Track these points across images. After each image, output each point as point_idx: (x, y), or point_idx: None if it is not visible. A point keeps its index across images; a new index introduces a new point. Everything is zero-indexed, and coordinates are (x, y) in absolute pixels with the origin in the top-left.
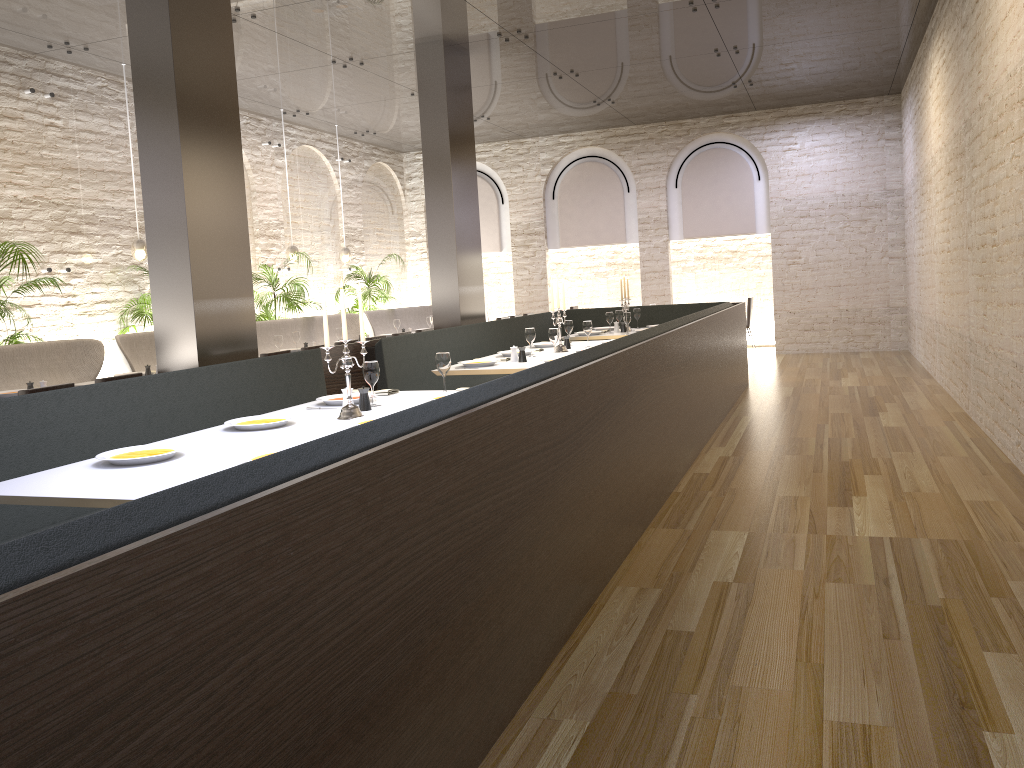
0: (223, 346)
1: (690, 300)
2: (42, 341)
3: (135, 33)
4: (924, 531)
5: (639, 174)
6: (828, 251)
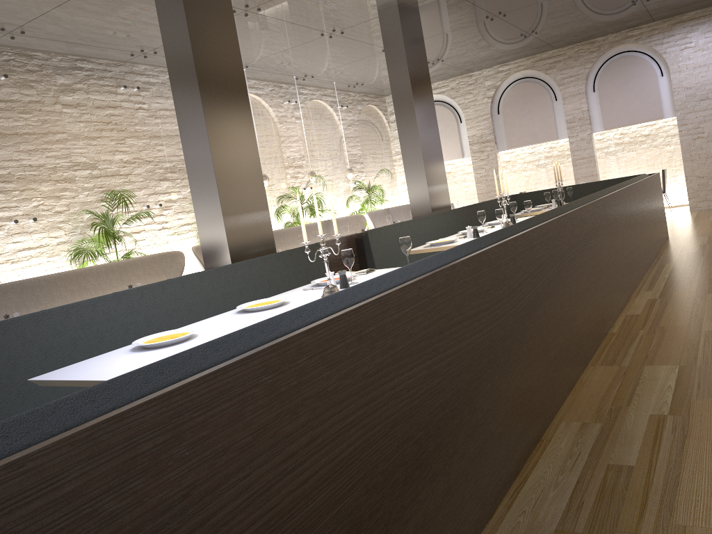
0: (249, 248)
1: (614, 177)
2: (145, 255)
3: (164, 29)
4: None
5: (563, 85)
6: None
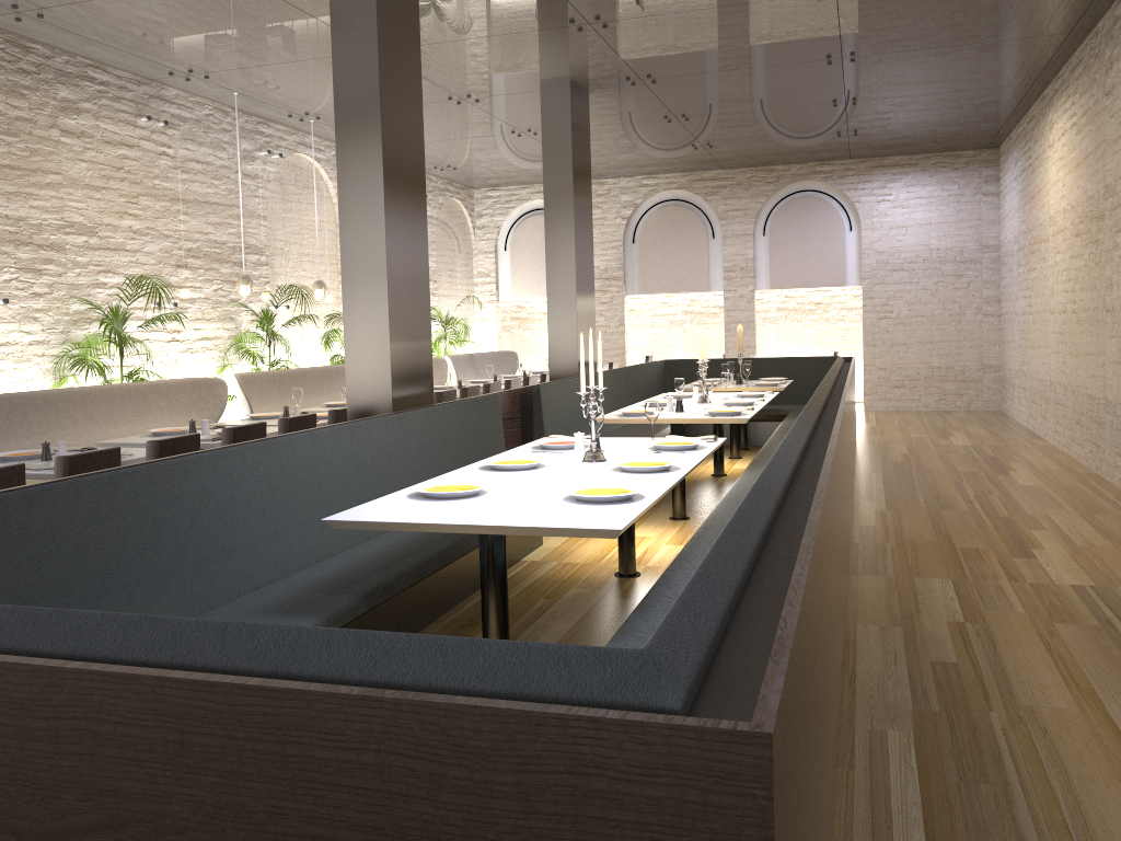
0: (409, 389)
1: (770, 352)
2: (164, 378)
3: (340, 77)
4: (1119, 580)
5: (726, 220)
6: (921, 306)
